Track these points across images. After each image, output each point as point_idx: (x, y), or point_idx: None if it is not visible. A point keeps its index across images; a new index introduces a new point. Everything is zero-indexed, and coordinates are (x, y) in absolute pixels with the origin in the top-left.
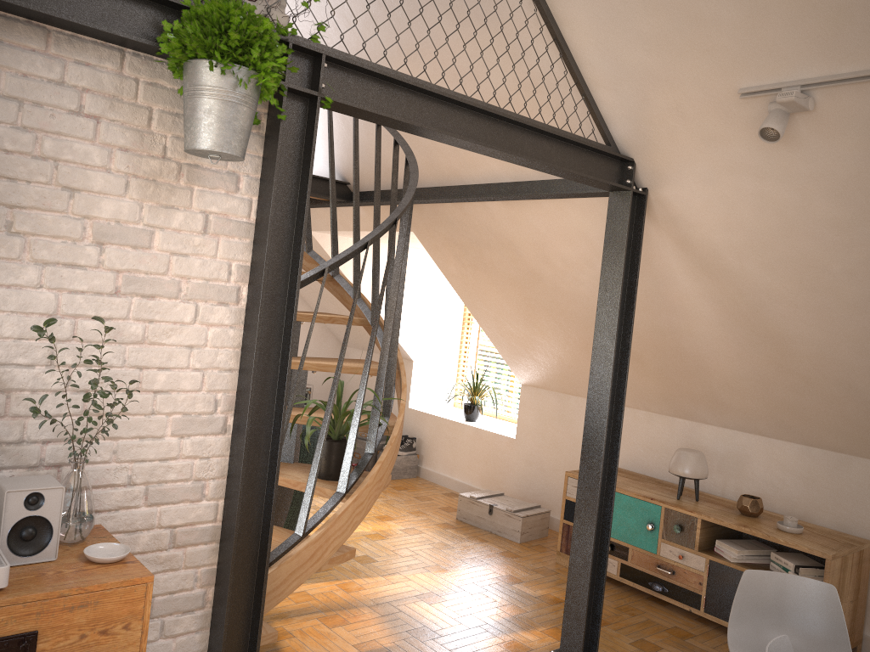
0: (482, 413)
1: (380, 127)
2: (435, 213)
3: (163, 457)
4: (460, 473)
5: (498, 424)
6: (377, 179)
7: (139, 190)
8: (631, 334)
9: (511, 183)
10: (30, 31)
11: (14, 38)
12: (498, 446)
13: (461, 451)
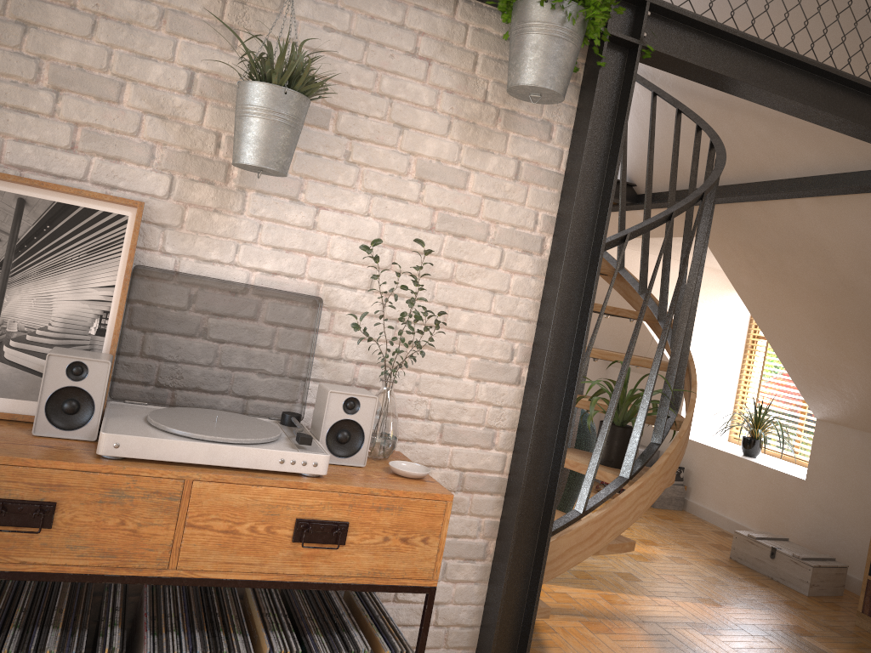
0: (764, 447)
1: (680, 115)
2: (730, 215)
3: (459, 397)
4: (734, 512)
5: (782, 464)
6: (674, 168)
7: (460, 132)
8: None
9: (830, 176)
10: None
11: None
12: (782, 487)
13: (737, 487)
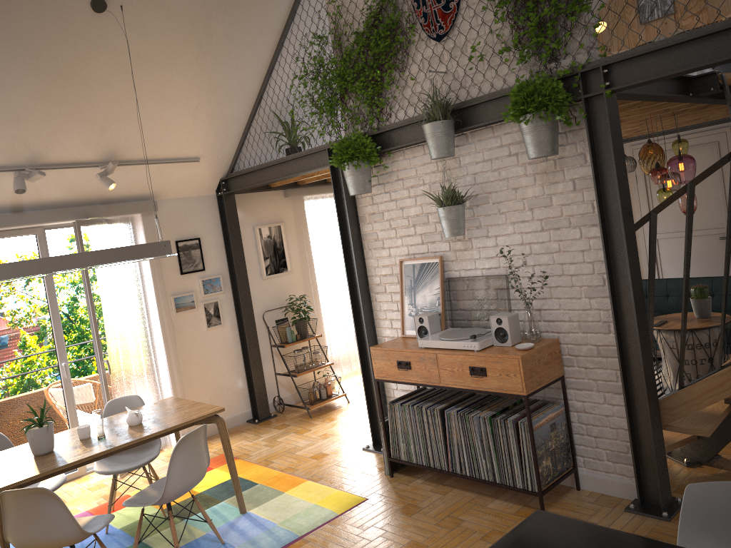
0: None
1: None
2: None
3: (583, 308)
4: None
5: None
6: None
7: (540, 179)
8: None
9: None
10: (487, 131)
11: (483, 136)
12: None
13: None
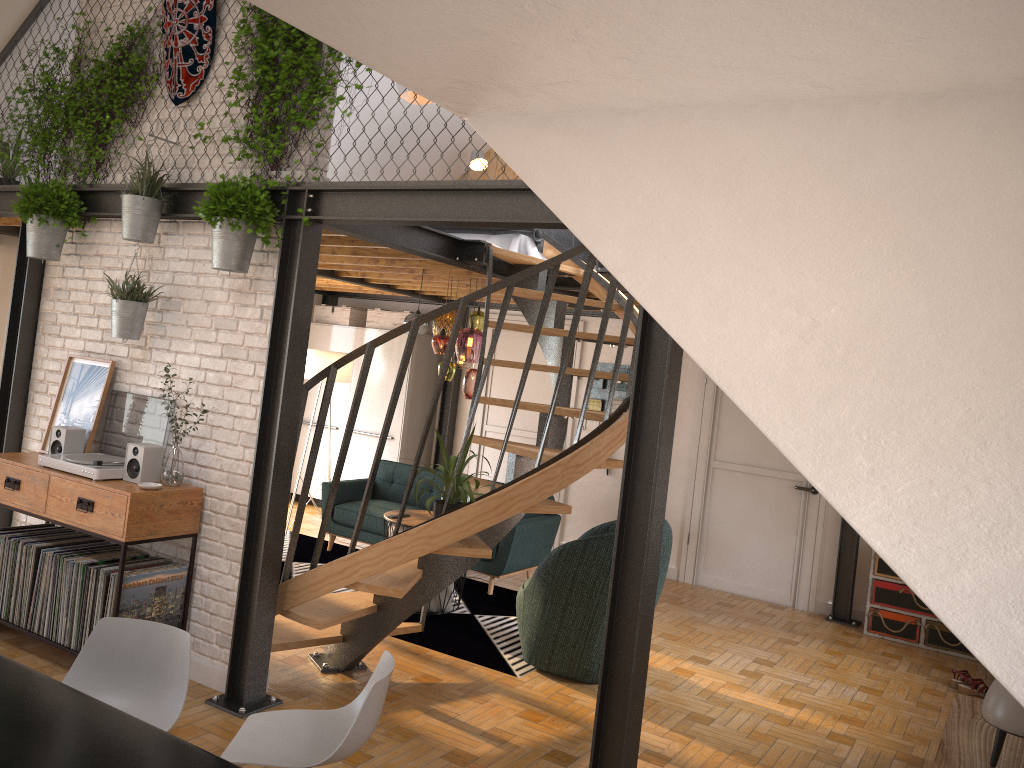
0: None
1: None
2: None
3: (236, 458)
4: None
5: None
6: None
7: (233, 298)
8: (661, 412)
9: None
10: (199, 226)
11: (194, 231)
12: None
13: None
